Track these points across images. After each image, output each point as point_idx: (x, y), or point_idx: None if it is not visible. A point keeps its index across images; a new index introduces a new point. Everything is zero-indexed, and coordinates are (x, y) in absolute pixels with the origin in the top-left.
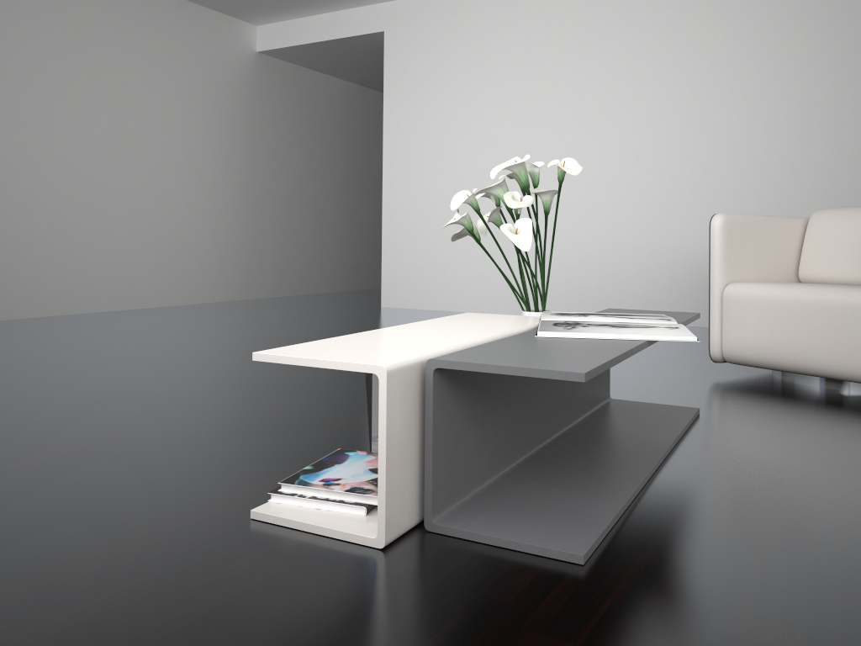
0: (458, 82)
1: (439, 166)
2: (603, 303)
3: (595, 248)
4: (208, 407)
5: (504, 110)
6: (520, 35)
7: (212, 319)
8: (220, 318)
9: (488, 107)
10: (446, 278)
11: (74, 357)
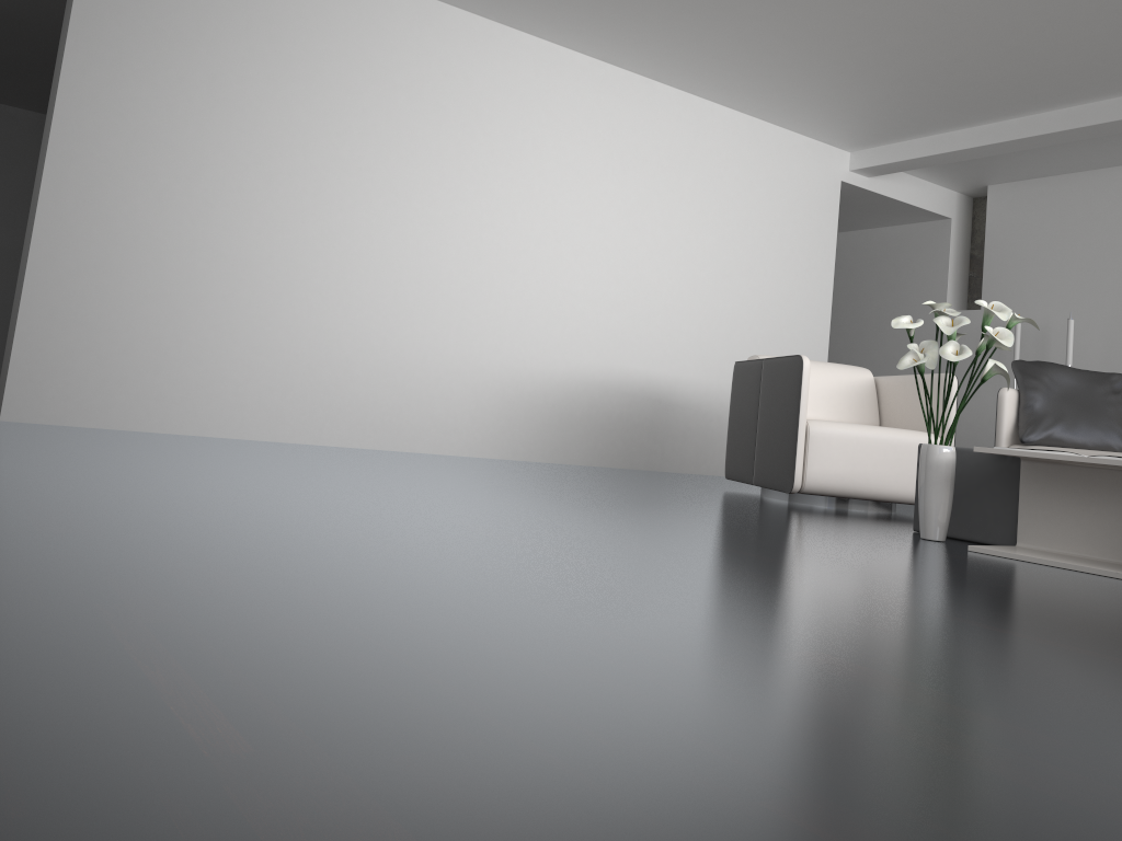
0: (226, 70)
1: (170, 192)
2: (398, 428)
3: (397, 356)
4: (912, 572)
5: (295, 139)
6: (333, 44)
7: None
8: None
9: (271, 126)
10: (157, 378)
11: (328, 532)
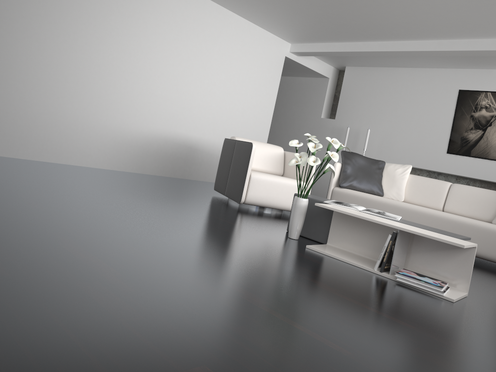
0: None
1: None
2: (60, 152)
3: (62, 117)
4: (276, 271)
5: (15, 1)
6: None
7: None
8: None
9: None
10: None
11: None
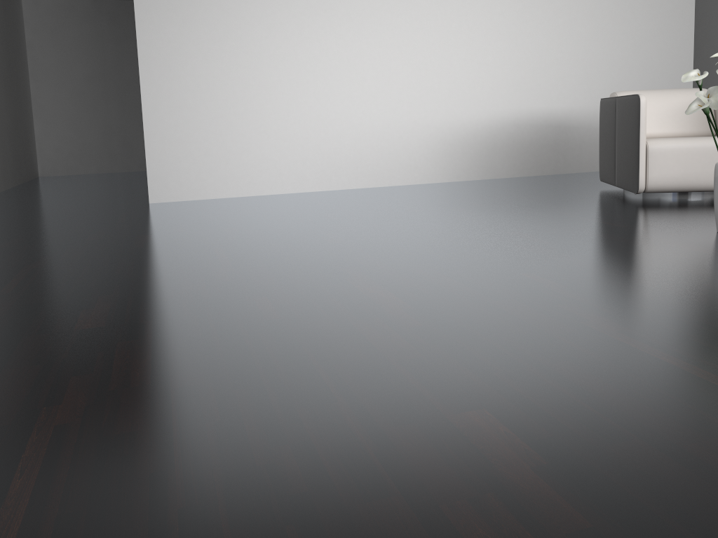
0: None
1: (211, 52)
2: (378, 172)
3: (370, 128)
4: (665, 284)
5: (280, 0)
6: None
7: (67, 241)
8: (70, 238)
9: None
10: (228, 166)
11: (251, 300)
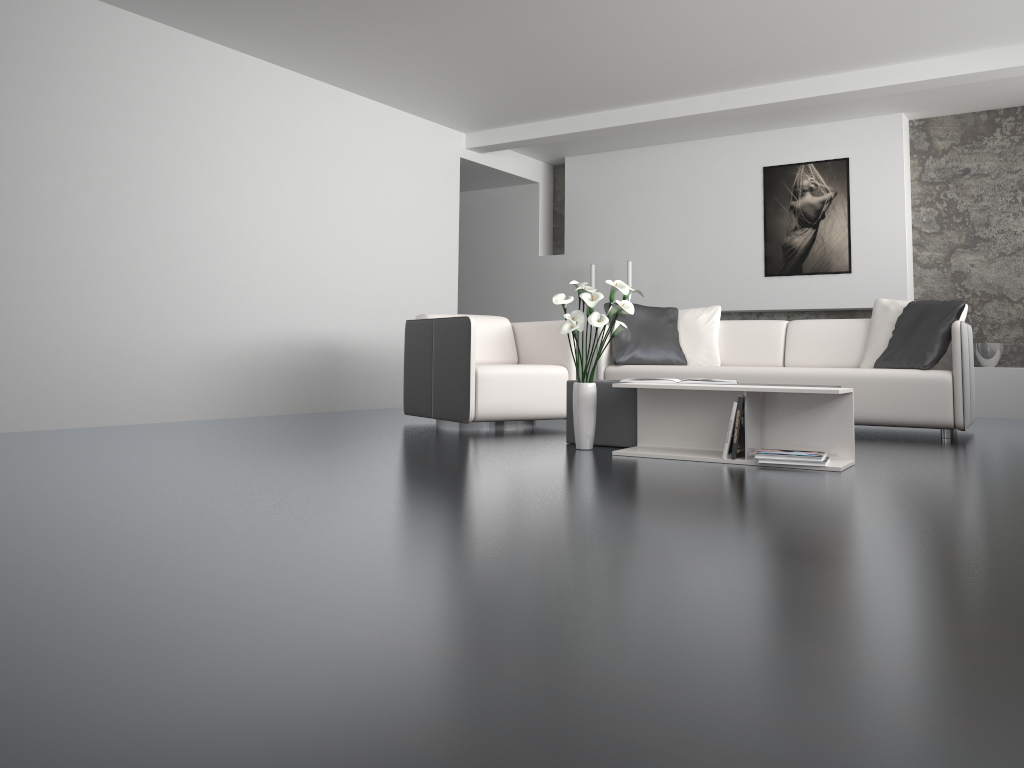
0: None
1: None
2: (111, 404)
3: (105, 340)
4: (602, 480)
5: None
6: (20, 50)
7: None
8: None
9: None
10: None
11: (235, 521)
